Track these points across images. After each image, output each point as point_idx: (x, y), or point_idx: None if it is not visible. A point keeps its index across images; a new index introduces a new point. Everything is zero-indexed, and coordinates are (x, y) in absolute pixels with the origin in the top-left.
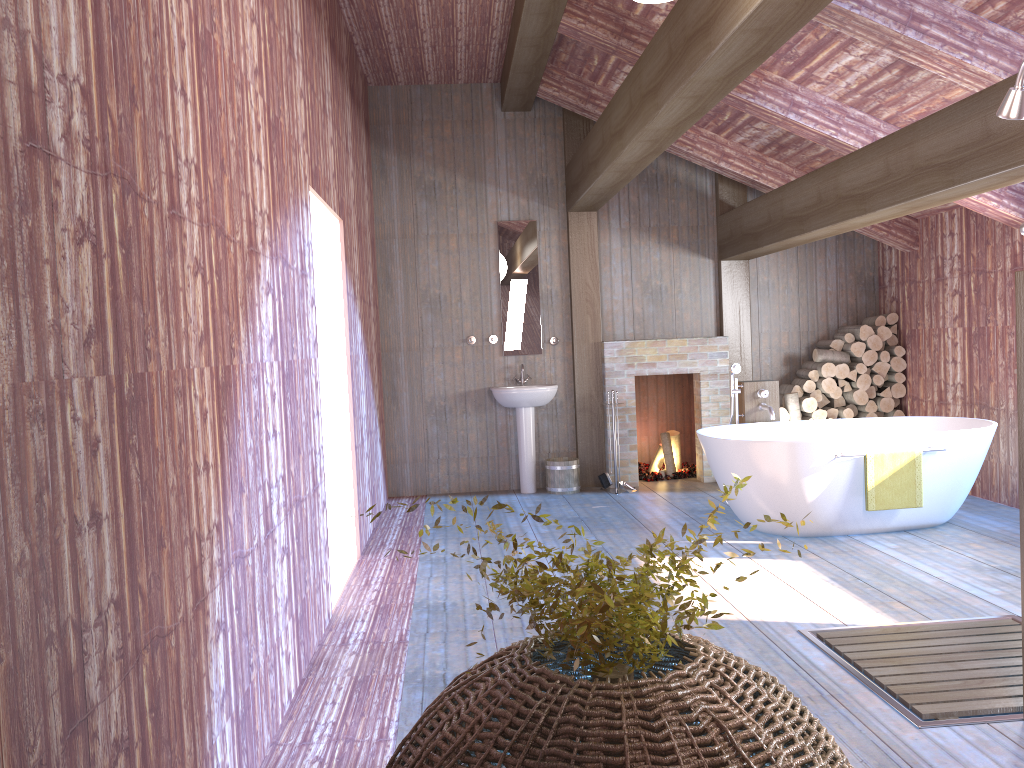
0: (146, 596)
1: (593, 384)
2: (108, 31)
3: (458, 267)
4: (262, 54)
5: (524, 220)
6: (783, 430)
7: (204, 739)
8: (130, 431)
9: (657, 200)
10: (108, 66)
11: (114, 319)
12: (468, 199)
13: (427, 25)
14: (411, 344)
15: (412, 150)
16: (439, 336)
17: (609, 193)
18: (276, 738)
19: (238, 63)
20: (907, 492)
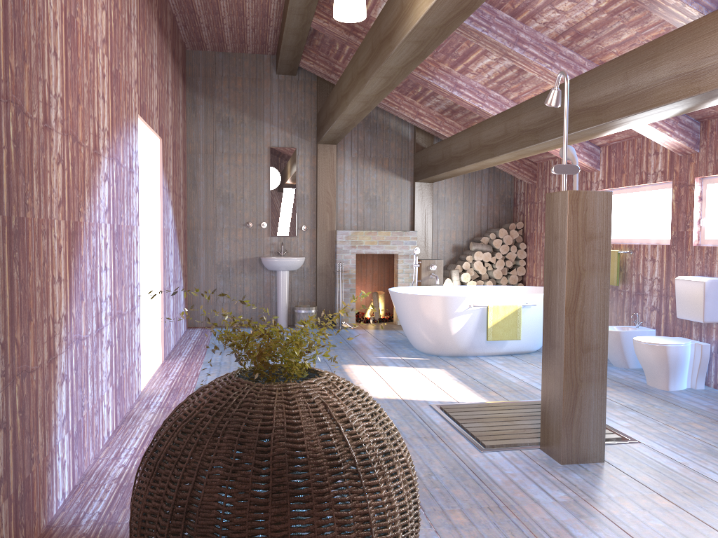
0: (19, 346)
1: (329, 258)
2: (11, 18)
3: (242, 175)
4: (108, 29)
5: (288, 147)
6: (444, 291)
7: (51, 440)
8: (14, 249)
9: (376, 140)
10: (10, 38)
11: (8, 184)
12: (251, 131)
13: (226, 14)
14: (208, 225)
15: (214, 95)
16: (227, 221)
17: (342, 133)
18: (98, 455)
19: (92, 35)
20: (512, 330)
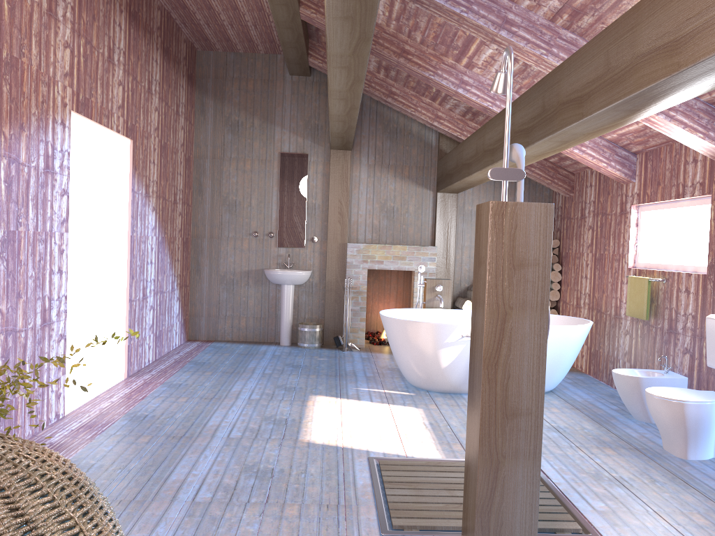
0: None
1: (339, 272)
2: None
3: (250, 182)
4: None
5: (299, 153)
6: (451, 315)
7: None
8: None
9: (396, 146)
10: None
11: None
12: (261, 135)
13: (220, 8)
14: (213, 233)
15: (224, 97)
16: (233, 229)
17: (347, 137)
18: None
19: None
20: None
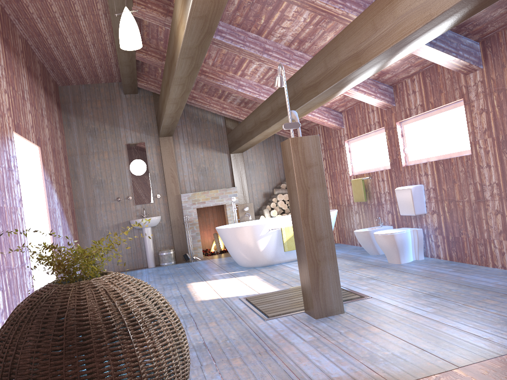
0: None
1: (178, 214)
2: None
3: (109, 166)
4: None
5: (139, 142)
6: (256, 223)
7: None
8: None
9: (199, 129)
10: None
11: None
12: (111, 135)
13: (78, 58)
14: (89, 204)
15: (82, 114)
16: (103, 199)
17: (172, 127)
18: None
19: None
20: None
